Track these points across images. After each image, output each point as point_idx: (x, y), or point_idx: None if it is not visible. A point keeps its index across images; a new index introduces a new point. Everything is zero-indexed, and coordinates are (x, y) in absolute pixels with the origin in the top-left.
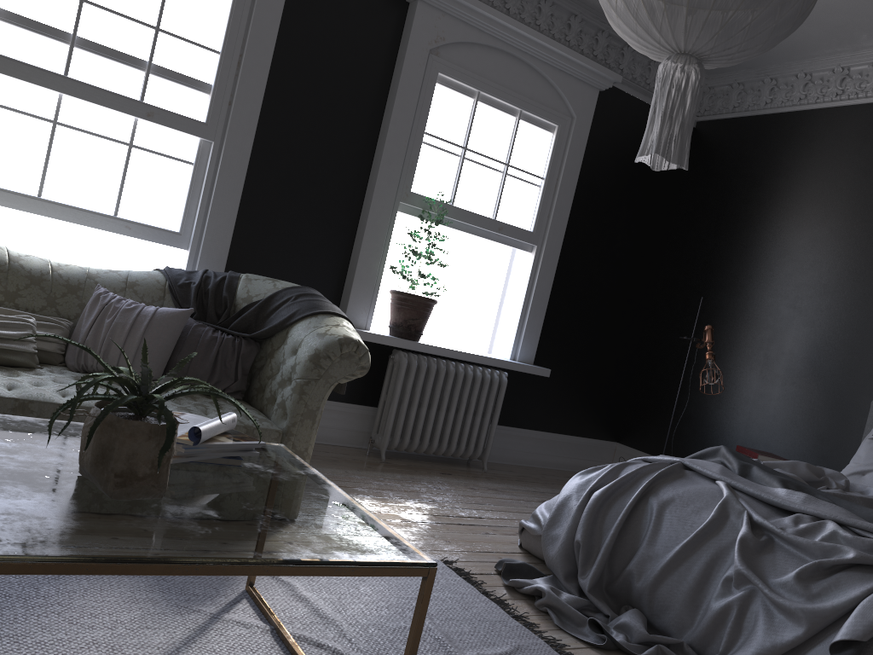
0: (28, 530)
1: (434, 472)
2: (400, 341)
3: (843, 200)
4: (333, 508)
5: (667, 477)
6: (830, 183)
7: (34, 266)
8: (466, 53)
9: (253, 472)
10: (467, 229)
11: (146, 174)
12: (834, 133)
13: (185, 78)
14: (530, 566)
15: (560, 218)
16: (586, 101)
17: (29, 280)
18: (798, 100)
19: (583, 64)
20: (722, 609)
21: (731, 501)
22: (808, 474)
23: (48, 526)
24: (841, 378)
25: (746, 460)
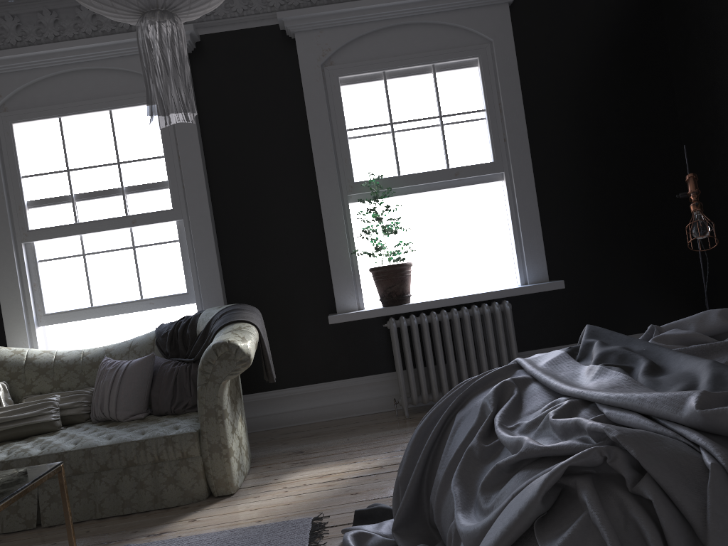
0: None
1: None
2: (385, 310)
3: None
4: None
5: (486, 385)
6: None
7: (71, 357)
8: (358, 48)
9: None
10: (425, 189)
11: (151, 262)
12: None
13: (148, 185)
14: (386, 509)
15: (518, 136)
16: (498, 20)
17: (66, 368)
18: None
19: None
20: (448, 537)
21: (486, 402)
22: (720, 323)
23: None
24: None
25: (603, 335)
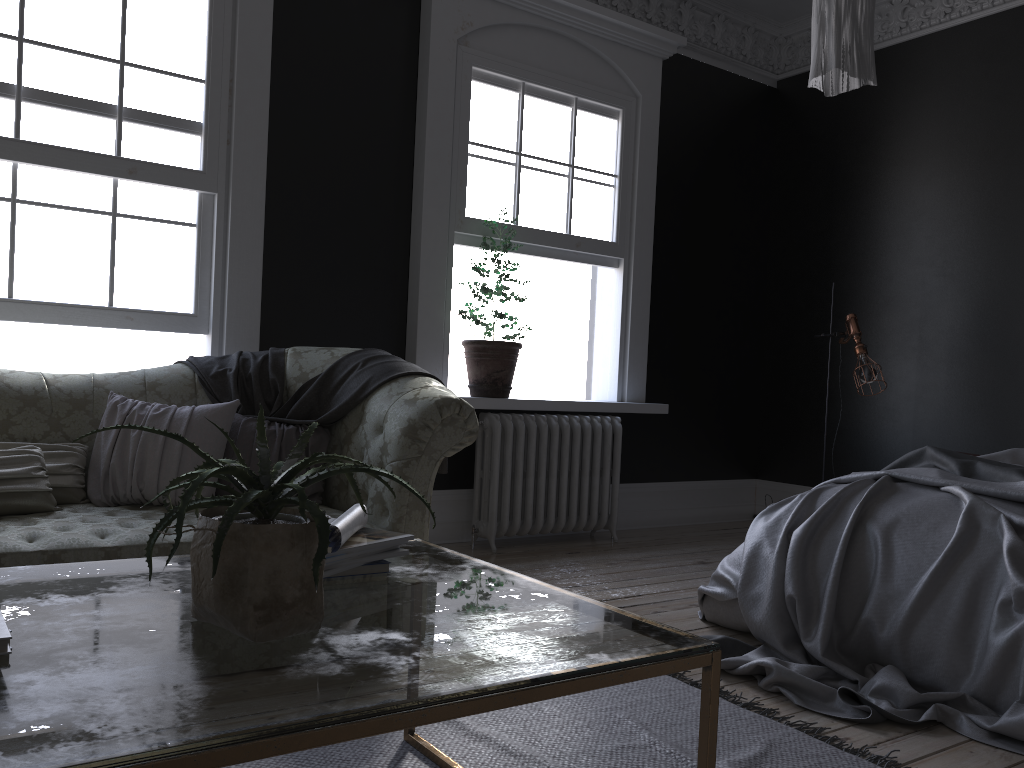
0: (168, 707)
1: (559, 554)
2: (487, 401)
3: (979, 137)
4: (539, 601)
5: (878, 495)
6: (959, 120)
7: (24, 383)
8: (500, 38)
9: (409, 577)
10: (539, 252)
11: (139, 247)
12: (950, 60)
13: (167, 119)
14: (734, 640)
15: (645, 220)
16: (650, 75)
17: (21, 401)
18: (898, 30)
19: (639, 30)
20: (1009, 642)
21: (979, 505)
22: None
23: (192, 696)
24: (1020, 346)
25: (962, 457)
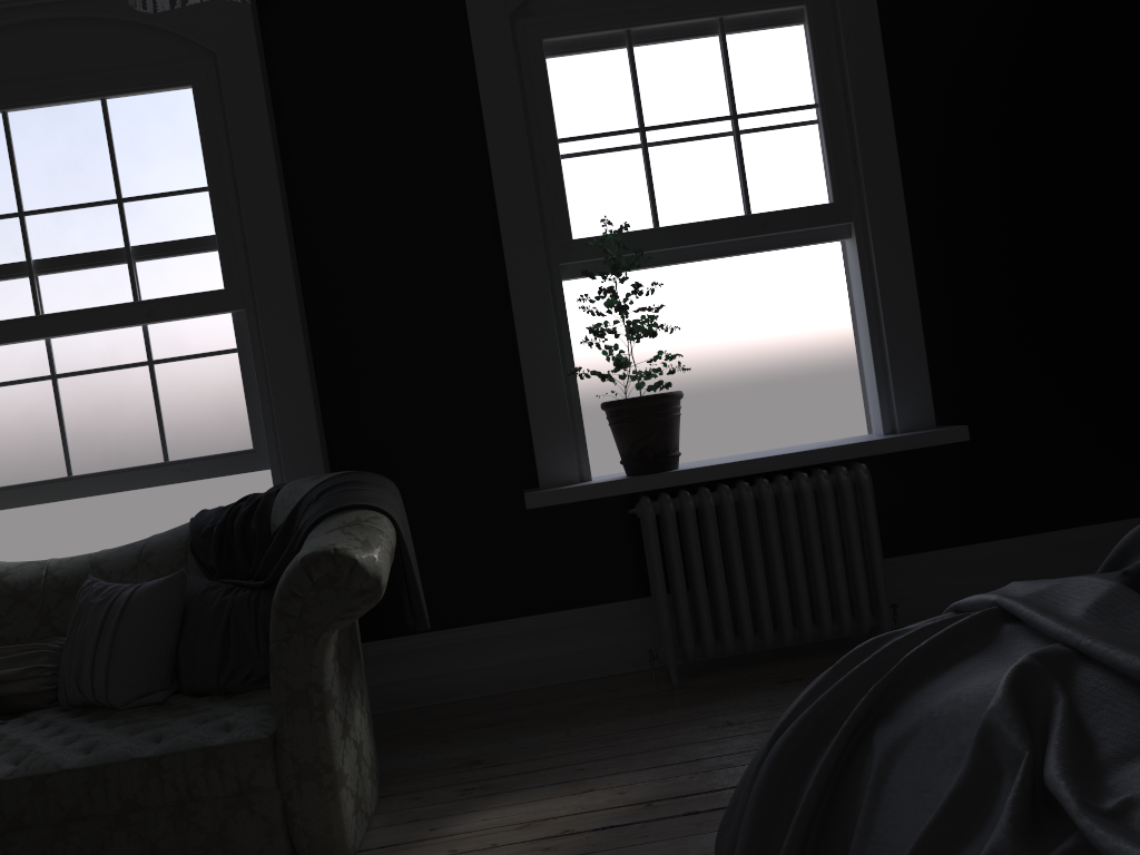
0: None
1: (765, 685)
2: (634, 482)
3: None
4: None
5: (937, 660)
6: None
7: (22, 577)
8: None
9: None
10: (705, 253)
11: (184, 391)
12: None
13: (178, 243)
14: None
15: (879, 155)
16: None
17: (13, 599)
18: None
19: None
20: None
21: (998, 725)
22: None
23: None
24: None
25: None
